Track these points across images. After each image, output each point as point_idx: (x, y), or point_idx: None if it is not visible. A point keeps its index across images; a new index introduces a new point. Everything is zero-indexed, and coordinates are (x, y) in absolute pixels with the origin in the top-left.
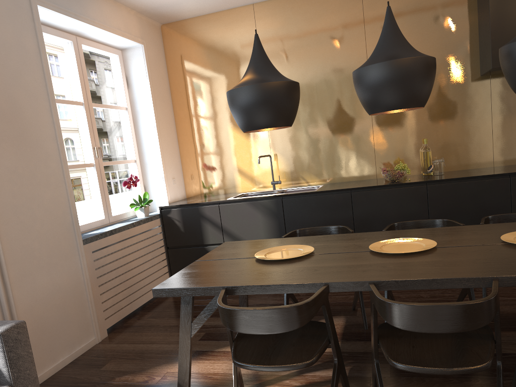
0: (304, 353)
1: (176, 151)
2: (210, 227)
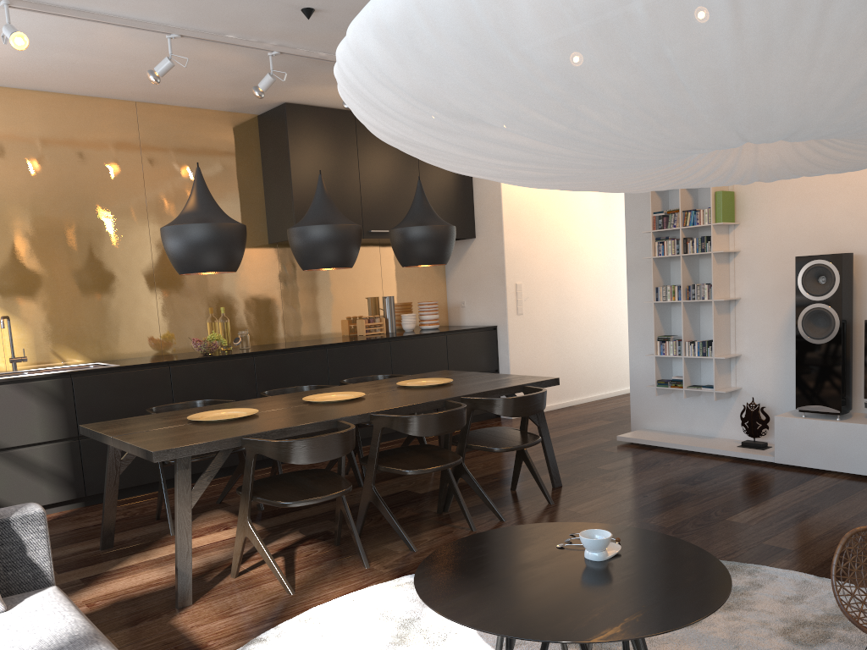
0: (336, 484)
1: None
2: None
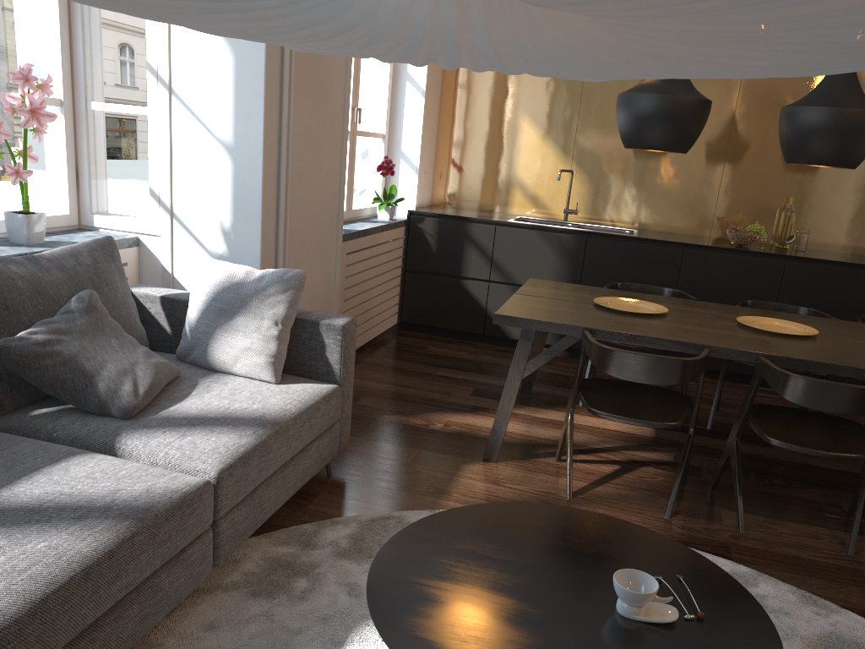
0: (668, 415)
1: (434, 134)
2: (476, 254)
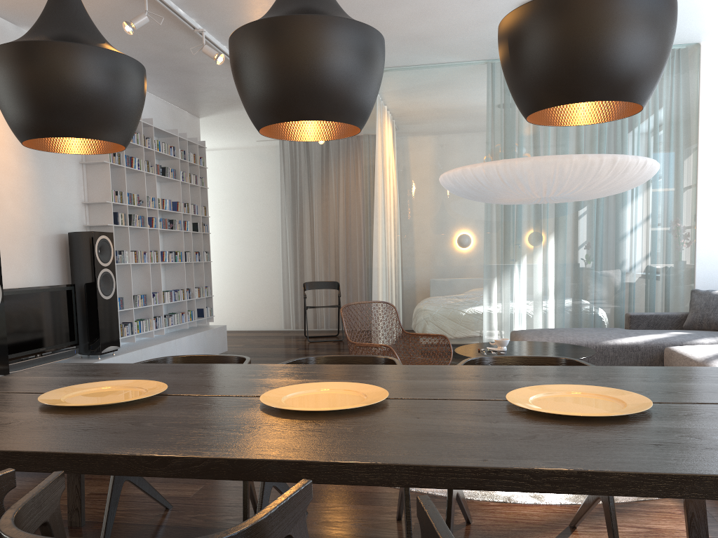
0: None
1: None
2: None
